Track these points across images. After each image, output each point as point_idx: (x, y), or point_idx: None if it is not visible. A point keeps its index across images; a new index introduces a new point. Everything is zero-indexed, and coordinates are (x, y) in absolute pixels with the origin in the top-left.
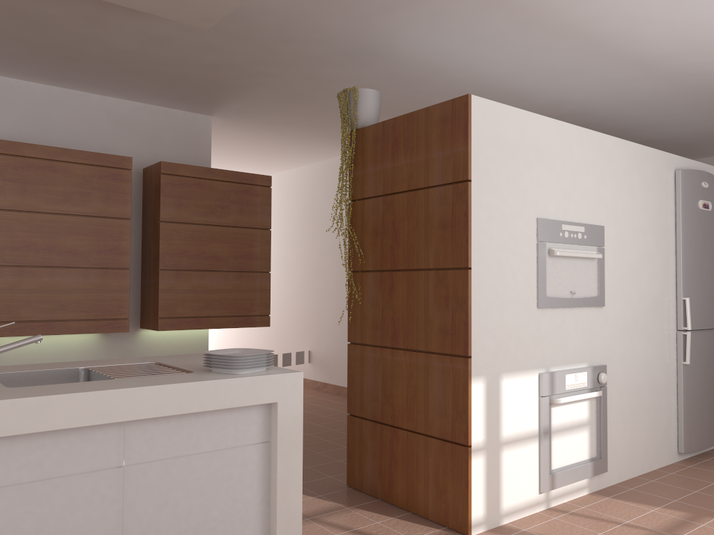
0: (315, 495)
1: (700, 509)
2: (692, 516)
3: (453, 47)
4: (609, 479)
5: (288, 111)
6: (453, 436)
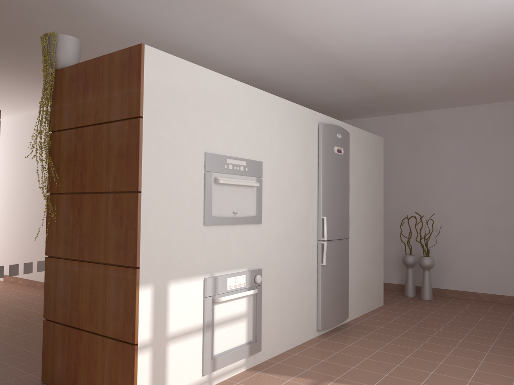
0: None
1: (323, 375)
2: (316, 382)
3: (146, 9)
4: (263, 356)
5: (17, 55)
6: (124, 336)
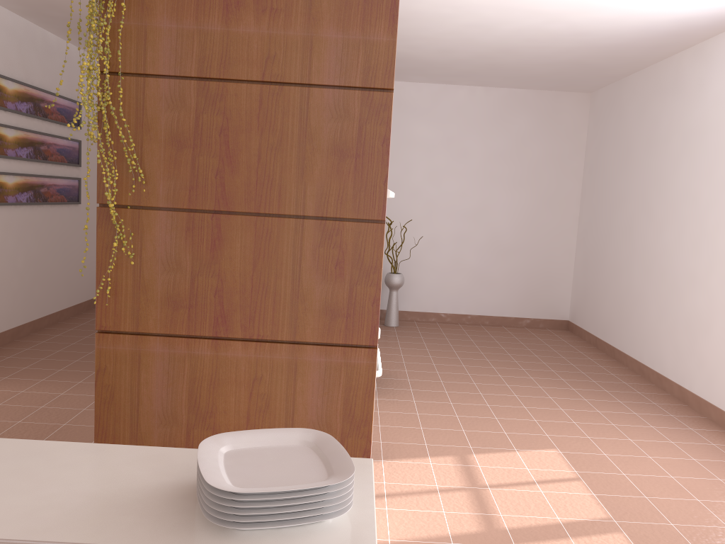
0: None
1: (453, 448)
2: (460, 458)
3: None
4: None
5: None
6: None
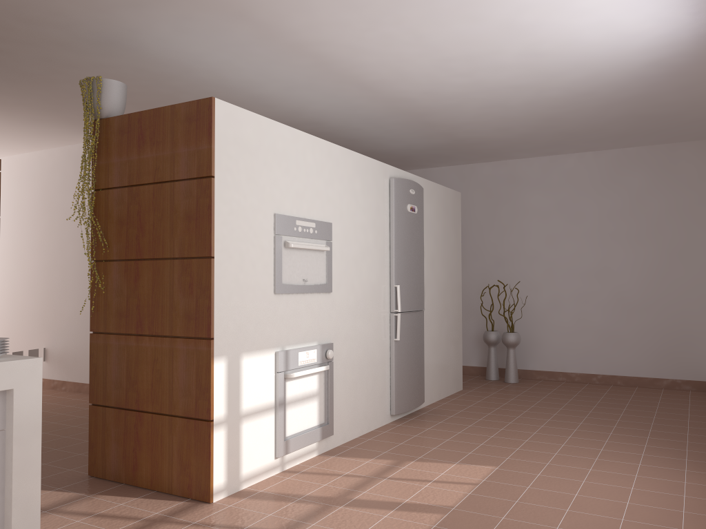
0: (53, 489)
1: (403, 456)
2: (397, 462)
3: (200, 49)
4: (335, 441)
5: (21, 91)
6: (197, 413)
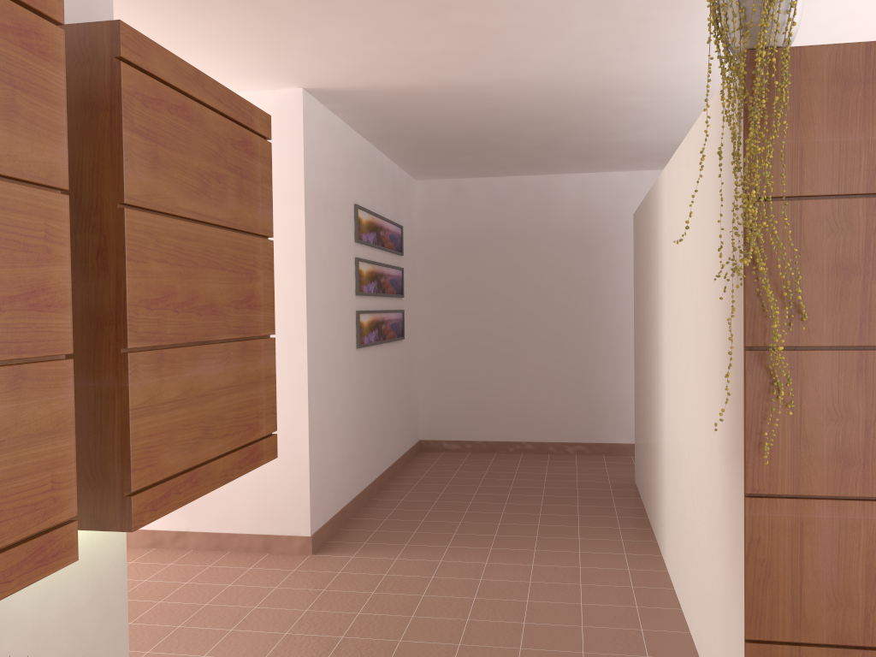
0: None
1: None
2: None
3: None
4: None
5: None
6: None
